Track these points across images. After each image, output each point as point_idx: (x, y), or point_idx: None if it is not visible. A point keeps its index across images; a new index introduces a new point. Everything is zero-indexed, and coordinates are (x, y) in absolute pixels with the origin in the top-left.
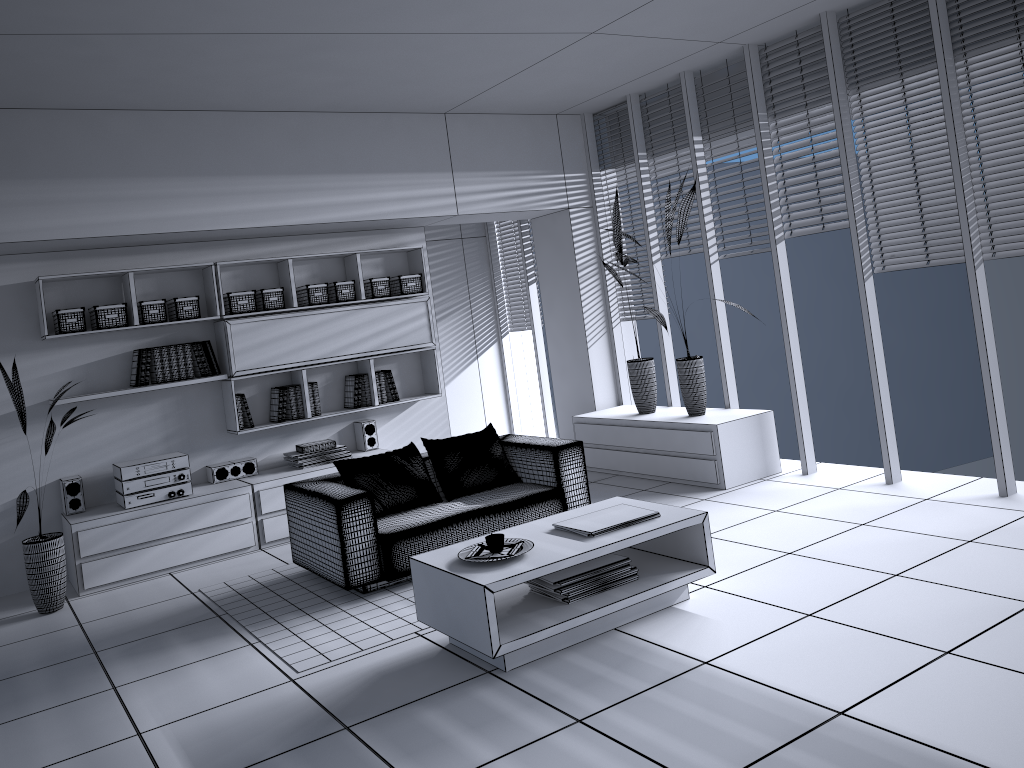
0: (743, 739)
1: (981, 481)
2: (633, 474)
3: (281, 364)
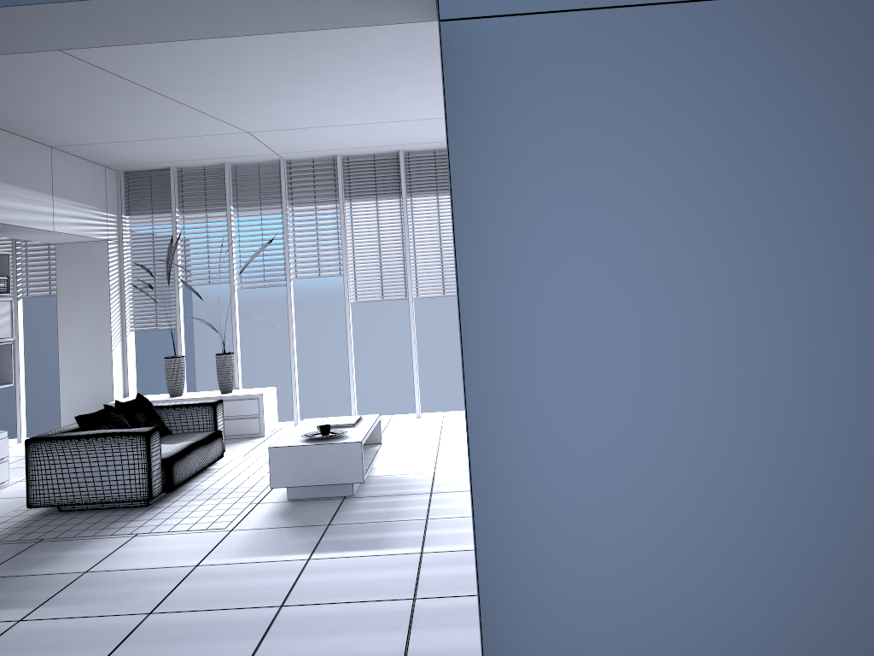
0: None
1: (396, 416)
2: None
3: None
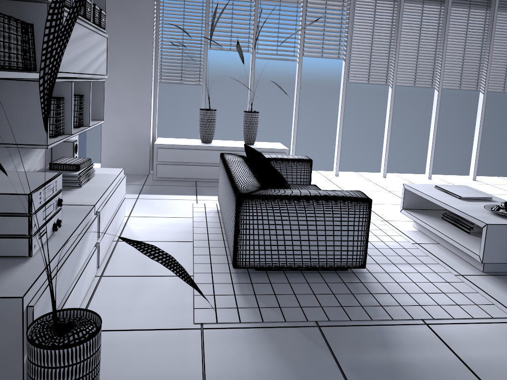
0: None
1: (359, 173)
2: (211, 180)
3: (69, 72)
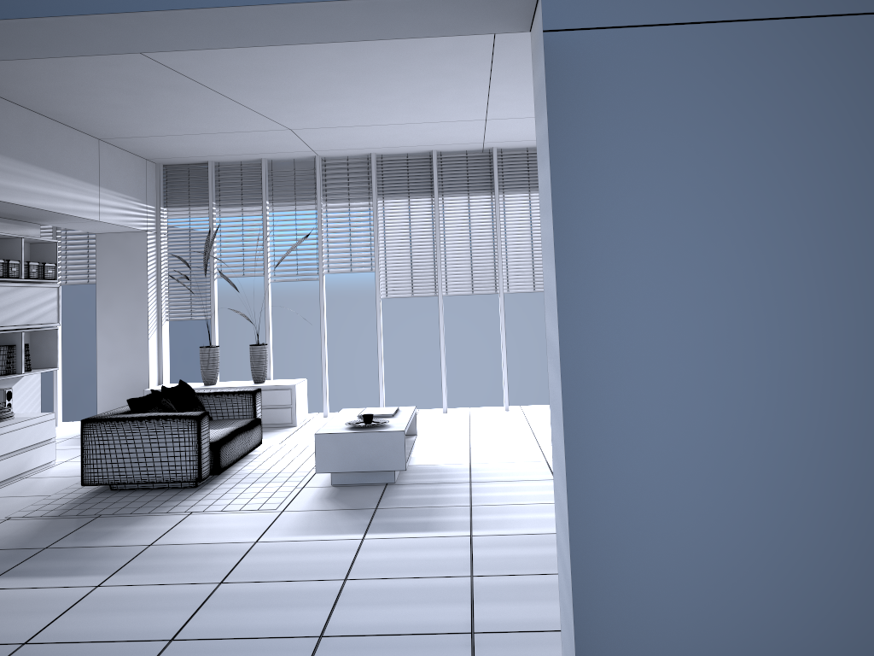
0: (535, 471)
1: (422, 410)
2: None
3: None
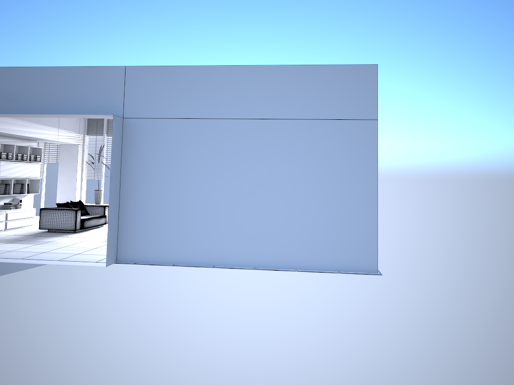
0: None
1: None
2: None
3: (9, 176)
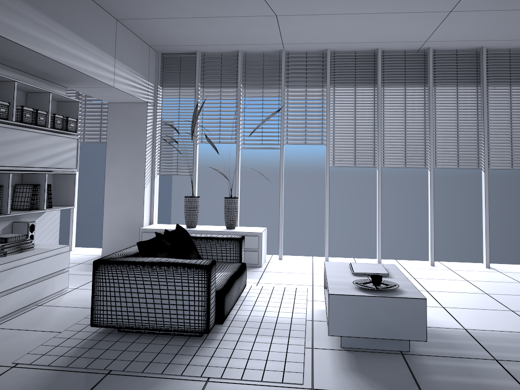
0: None
1: (357, 259)
2: None
3: (0, 165)
